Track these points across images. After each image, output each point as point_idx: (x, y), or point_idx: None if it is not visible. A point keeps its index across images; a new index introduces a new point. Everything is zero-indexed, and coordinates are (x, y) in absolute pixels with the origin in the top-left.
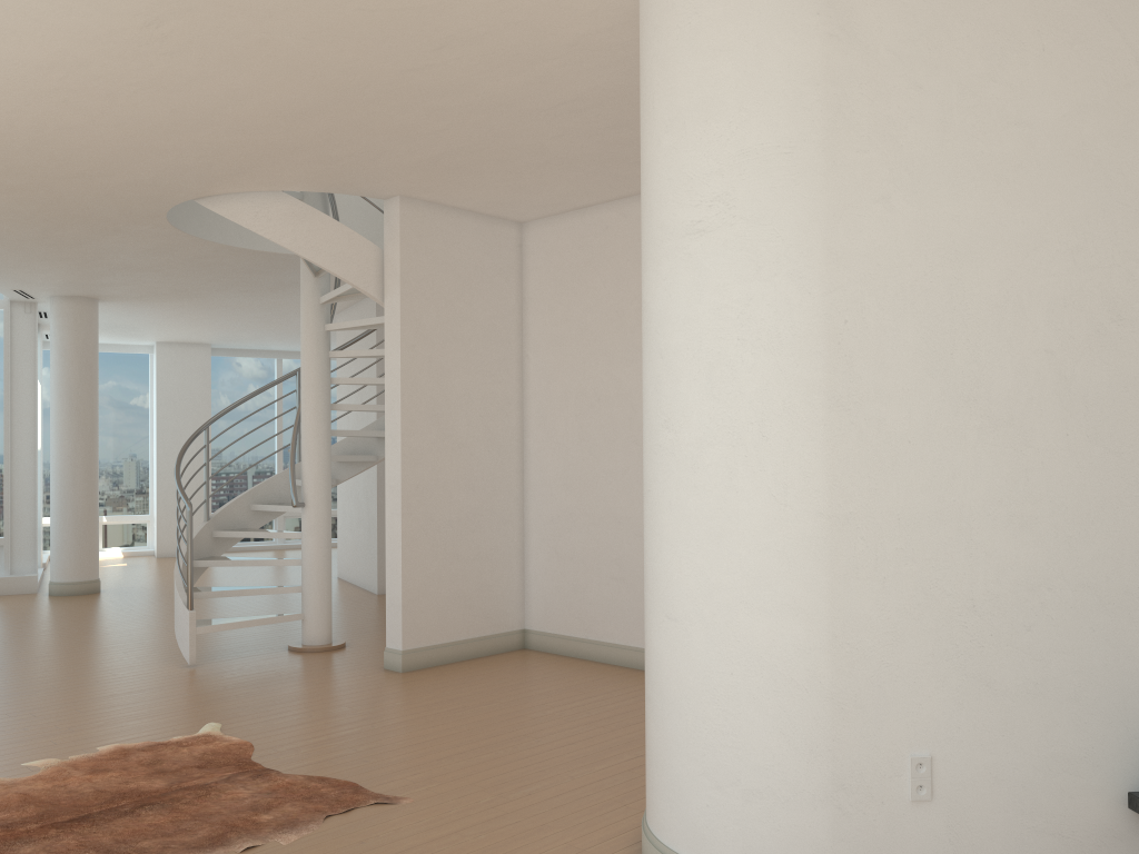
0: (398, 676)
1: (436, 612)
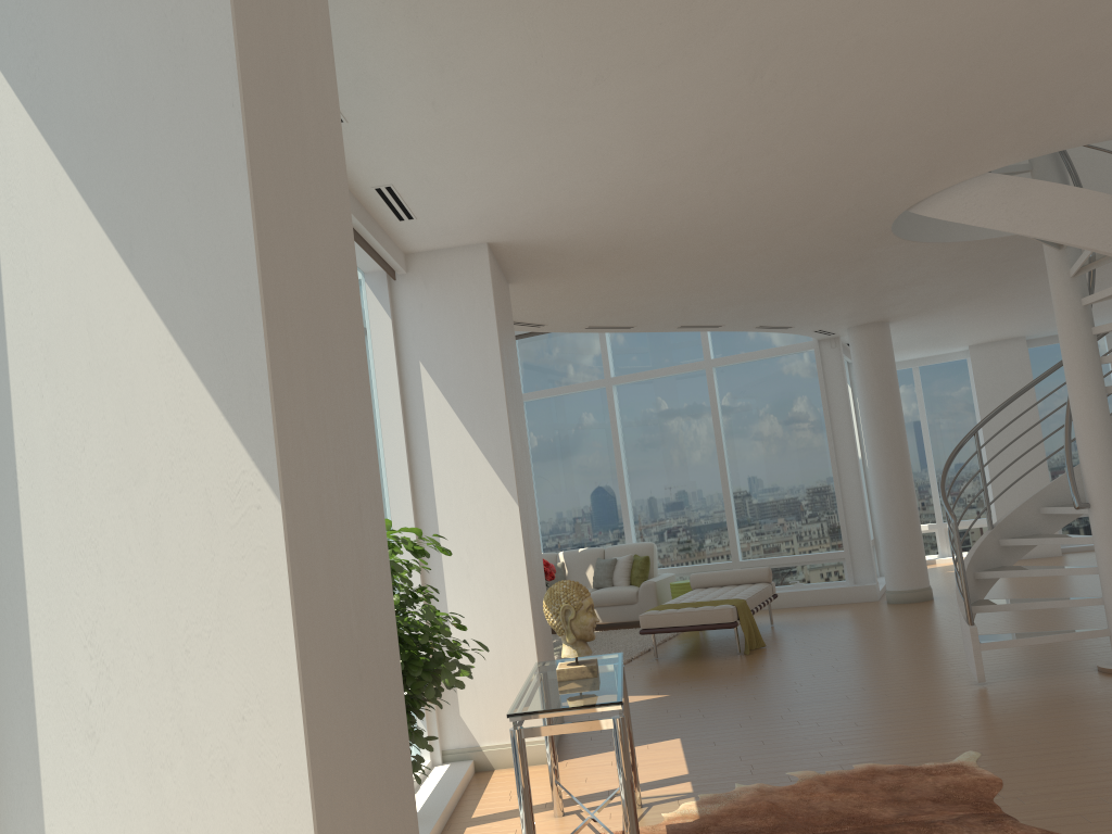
0: None
1: None
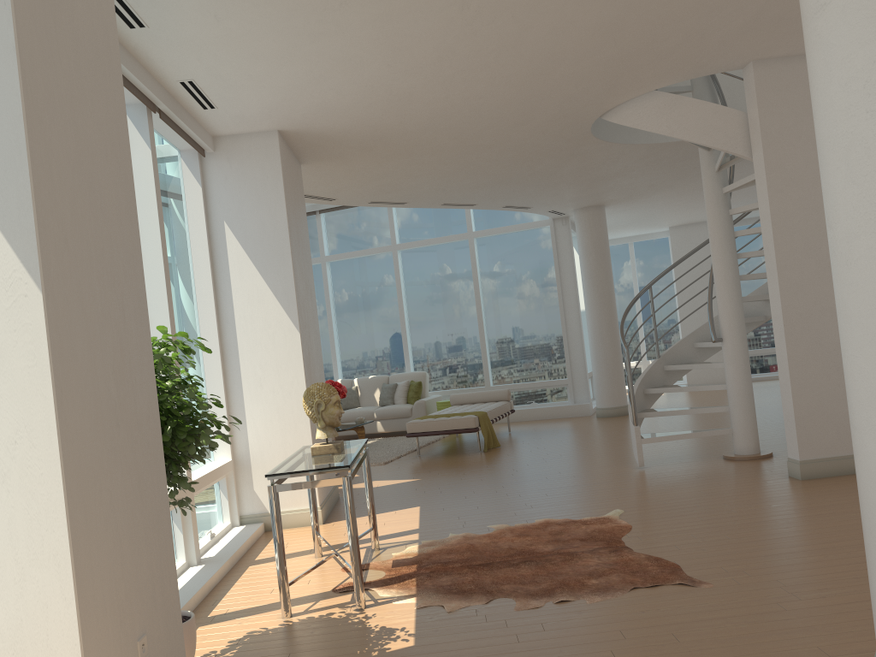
0: (794, 483)
1: (834, 427)
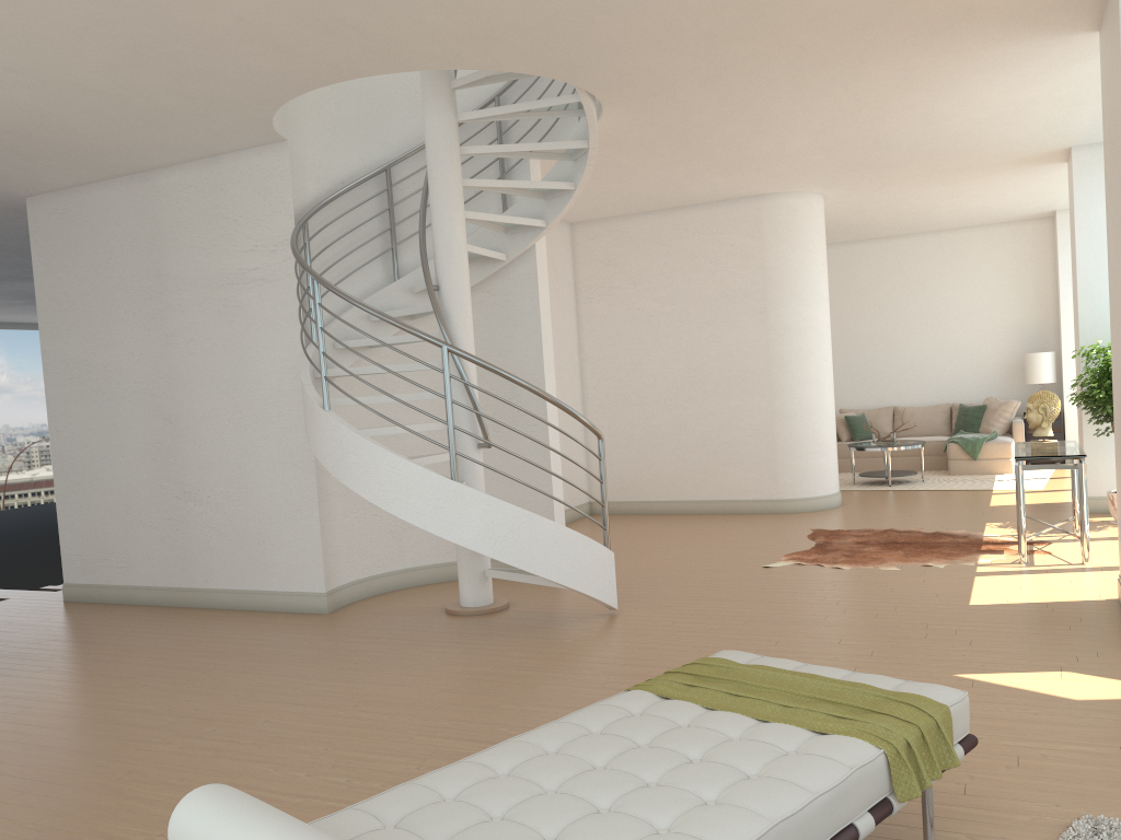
0: None
1: None
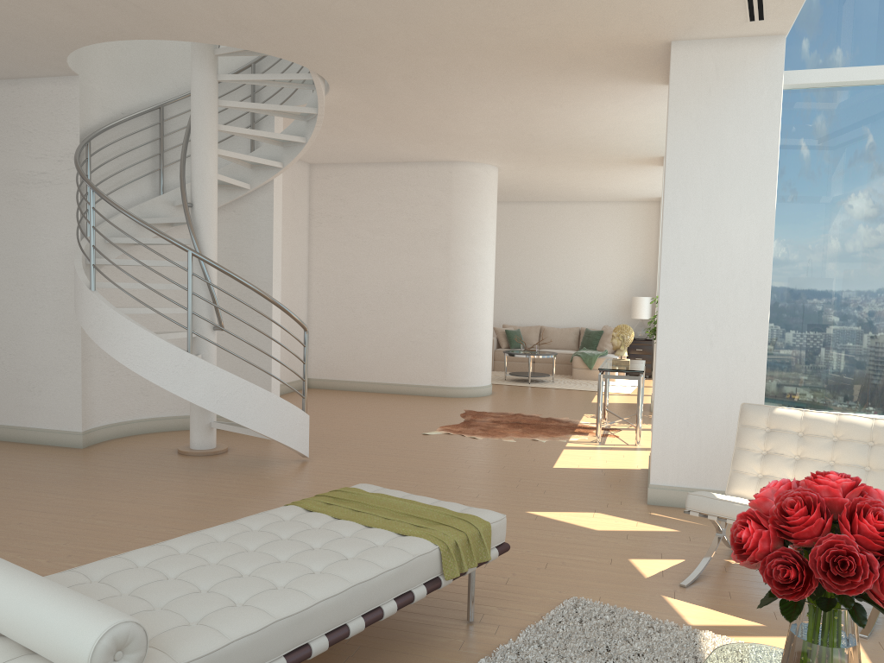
0: None
1: None
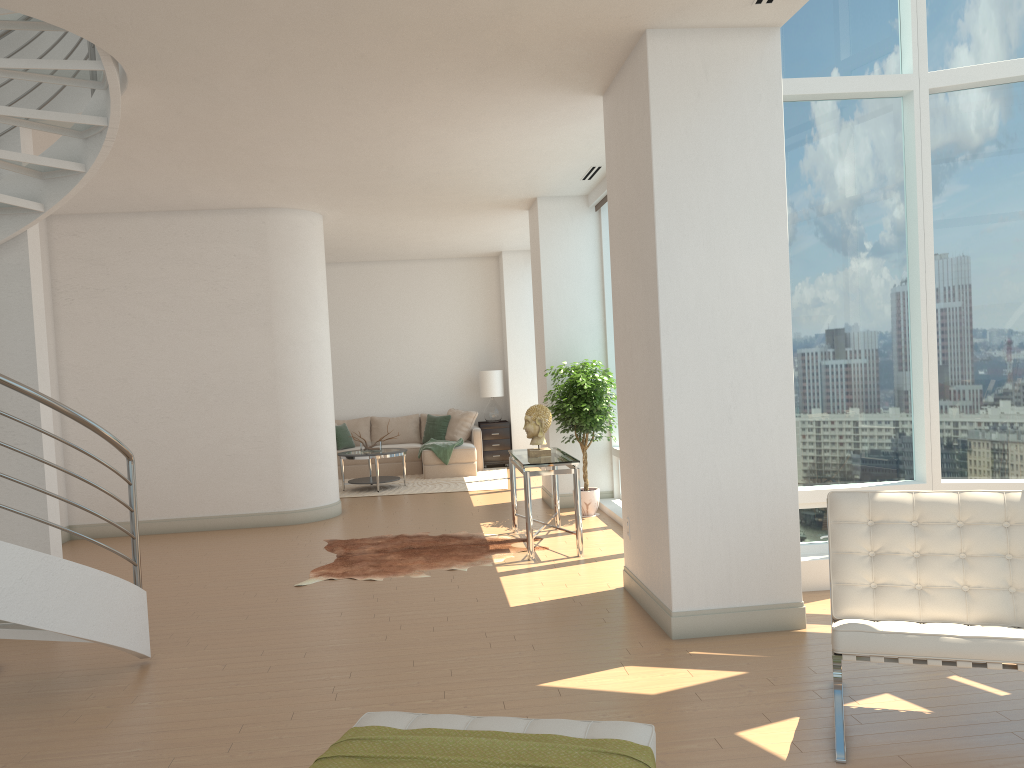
0: None
1: None
